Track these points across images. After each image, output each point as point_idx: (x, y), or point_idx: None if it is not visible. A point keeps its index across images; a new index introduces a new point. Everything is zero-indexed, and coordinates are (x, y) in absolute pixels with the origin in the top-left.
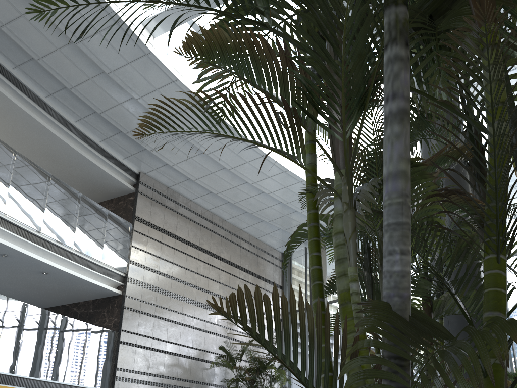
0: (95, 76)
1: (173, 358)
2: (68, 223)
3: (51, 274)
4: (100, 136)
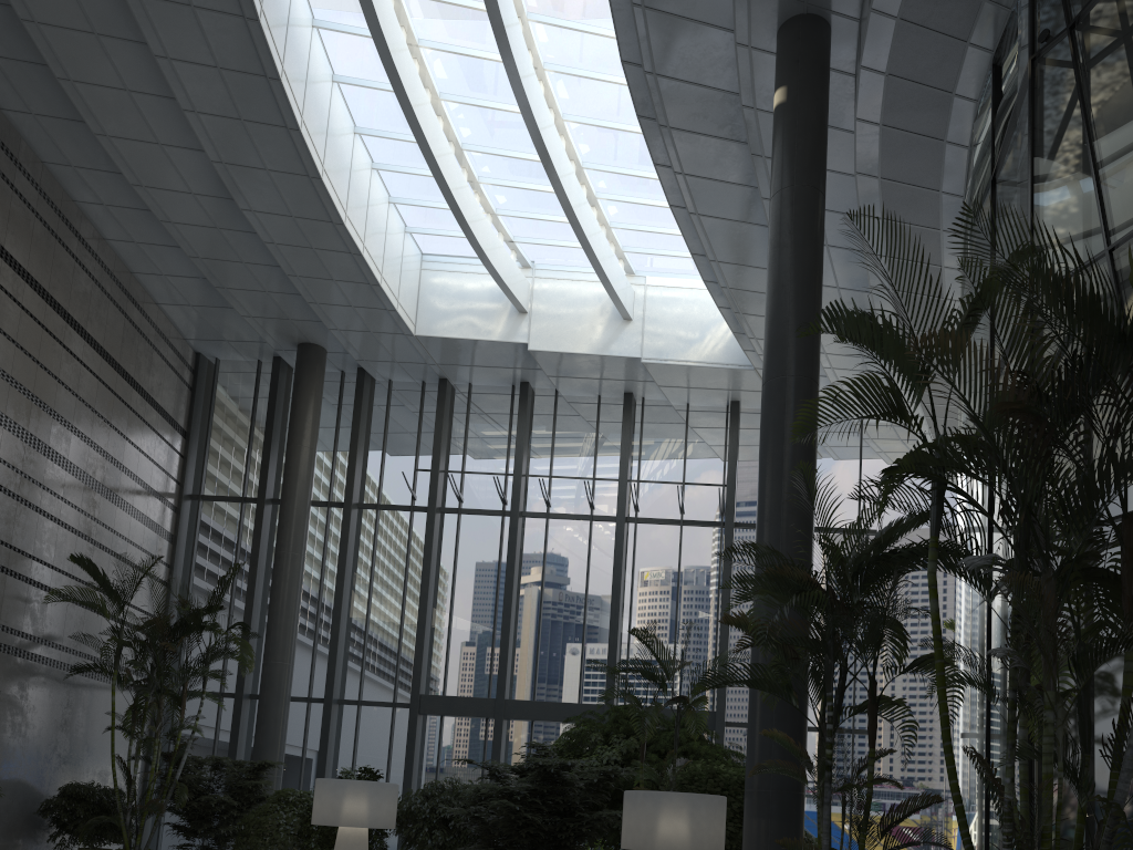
0: None
1: None
2: None
3: None
4: None
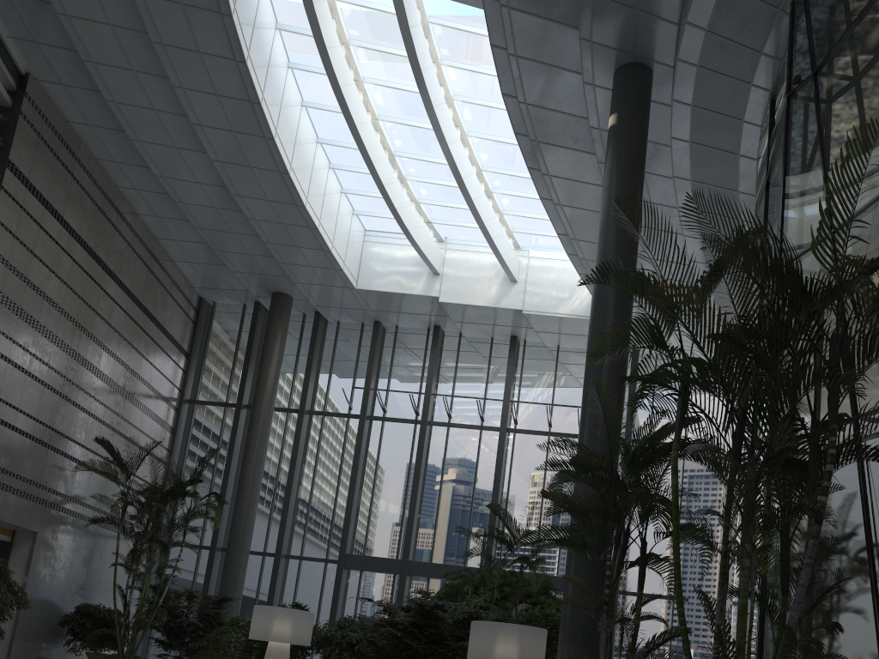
0: None
1: (24, 442)
2: None
3: None
4: None
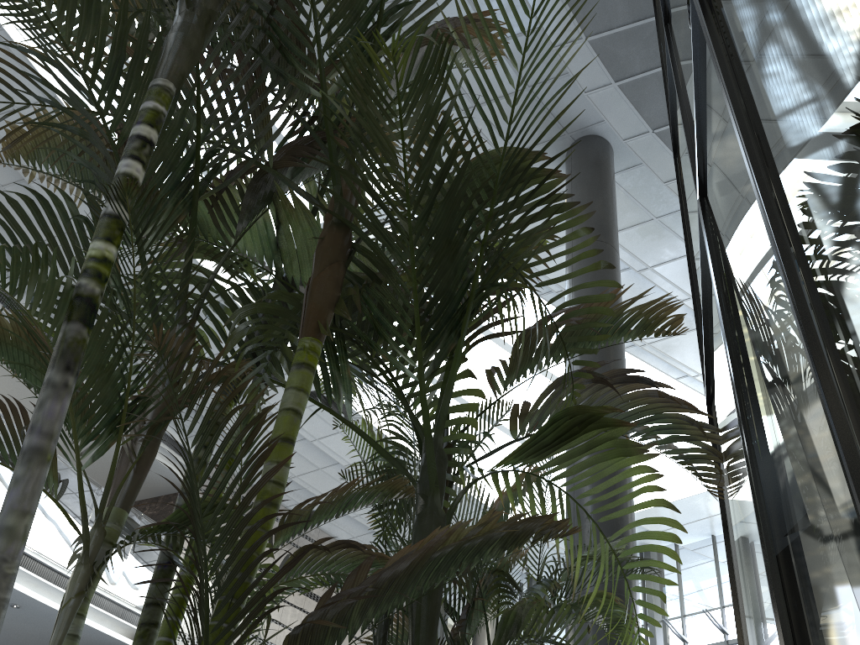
0: None
1: None
2: (70, 529)
3: (25, 608)
4: None
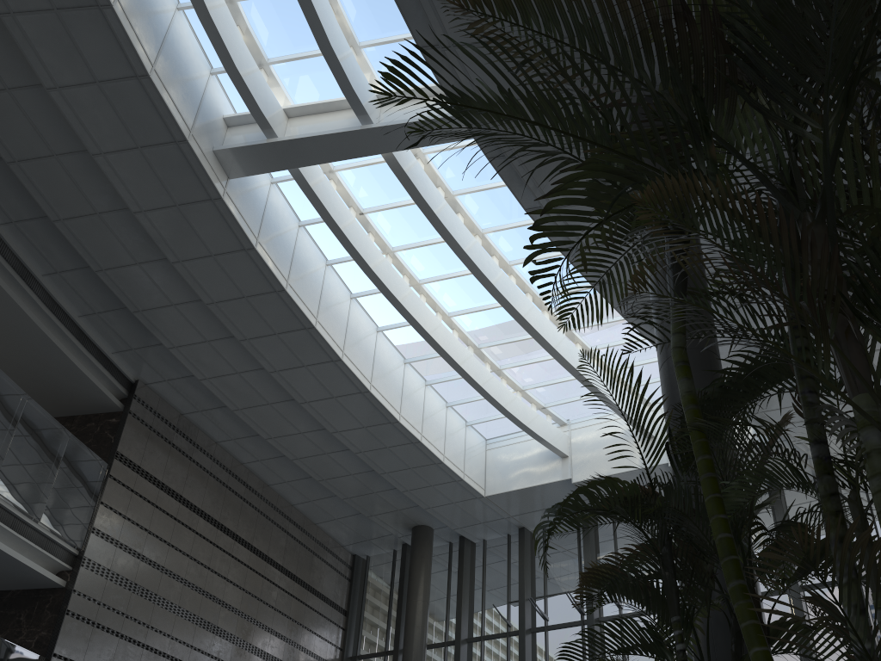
0: (108, 212)
1: None
2: None
3: None
4: (82, 308)
